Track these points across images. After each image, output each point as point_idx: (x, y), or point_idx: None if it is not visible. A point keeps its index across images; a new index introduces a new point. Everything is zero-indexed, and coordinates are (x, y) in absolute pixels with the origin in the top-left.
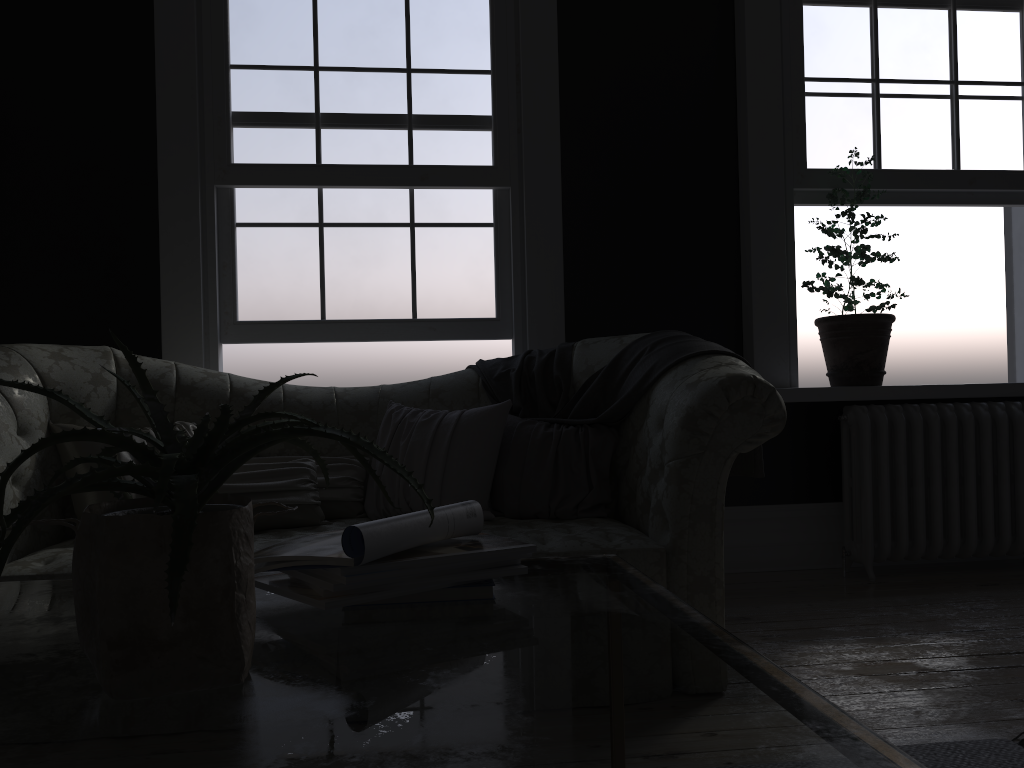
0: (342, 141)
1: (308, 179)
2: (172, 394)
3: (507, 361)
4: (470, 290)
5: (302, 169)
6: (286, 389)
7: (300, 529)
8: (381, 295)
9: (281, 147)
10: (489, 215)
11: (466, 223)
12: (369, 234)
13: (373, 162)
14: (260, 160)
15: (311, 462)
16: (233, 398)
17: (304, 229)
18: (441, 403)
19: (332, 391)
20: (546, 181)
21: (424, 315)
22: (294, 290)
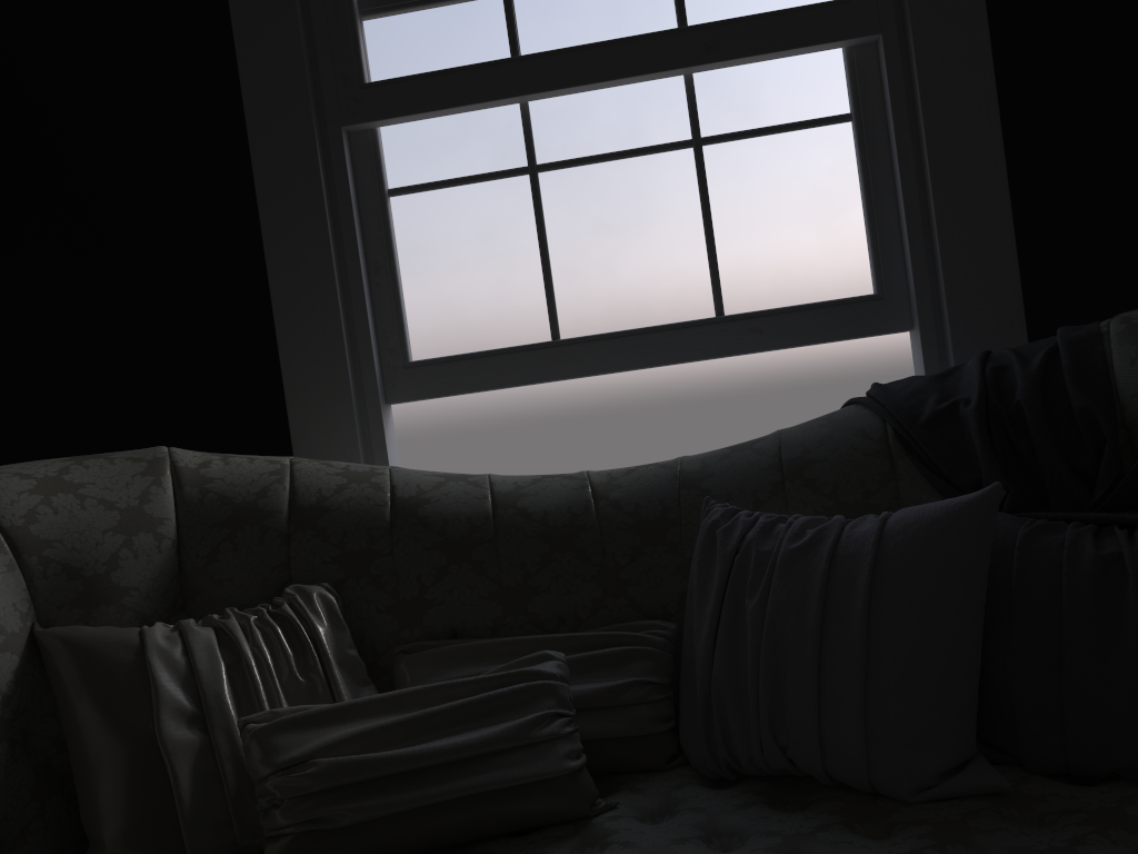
0: (552, 7)
1: (500, 88)
2: (282, 528)
3: (941, 382)
4: (819, 248)
5: (487, 71)
6: (497, 489)
7: (546, 840)
8: (654, 281)
9: (447, 39)
10: (841, 100)
11: (798, 122)
12: (620, 172)
13: (613, 36)
14: (414, 69)
15: (556, 662)
16: (397, 521)
17: (504, 182)
18: (812, 489)
19: (585, 483)
20: (954, 8)
21: (737, 307)
22: (500, 294)
